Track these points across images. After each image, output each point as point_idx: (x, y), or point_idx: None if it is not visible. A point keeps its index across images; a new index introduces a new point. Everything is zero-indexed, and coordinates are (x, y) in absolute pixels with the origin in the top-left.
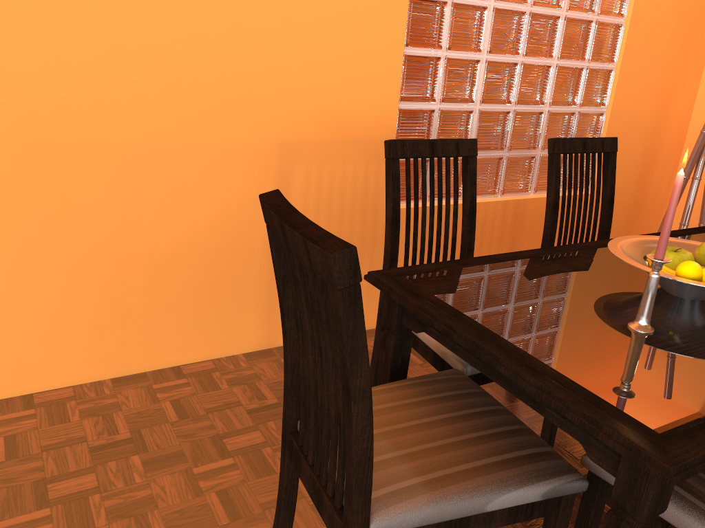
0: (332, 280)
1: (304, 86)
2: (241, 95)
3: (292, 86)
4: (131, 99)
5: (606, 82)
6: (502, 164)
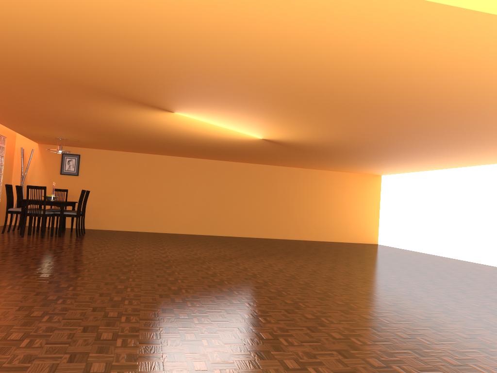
0: (45, 189)
1: None
2: None
3: None
4: None
5: (1, 177)
6: None
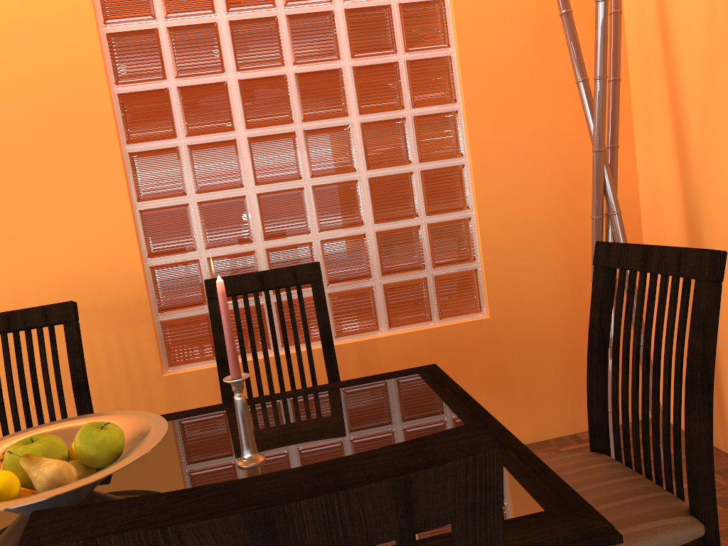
0: None
1: (17, 265)
2: None
3: (3, 268)
4: None
5: (459, 181)
6: None
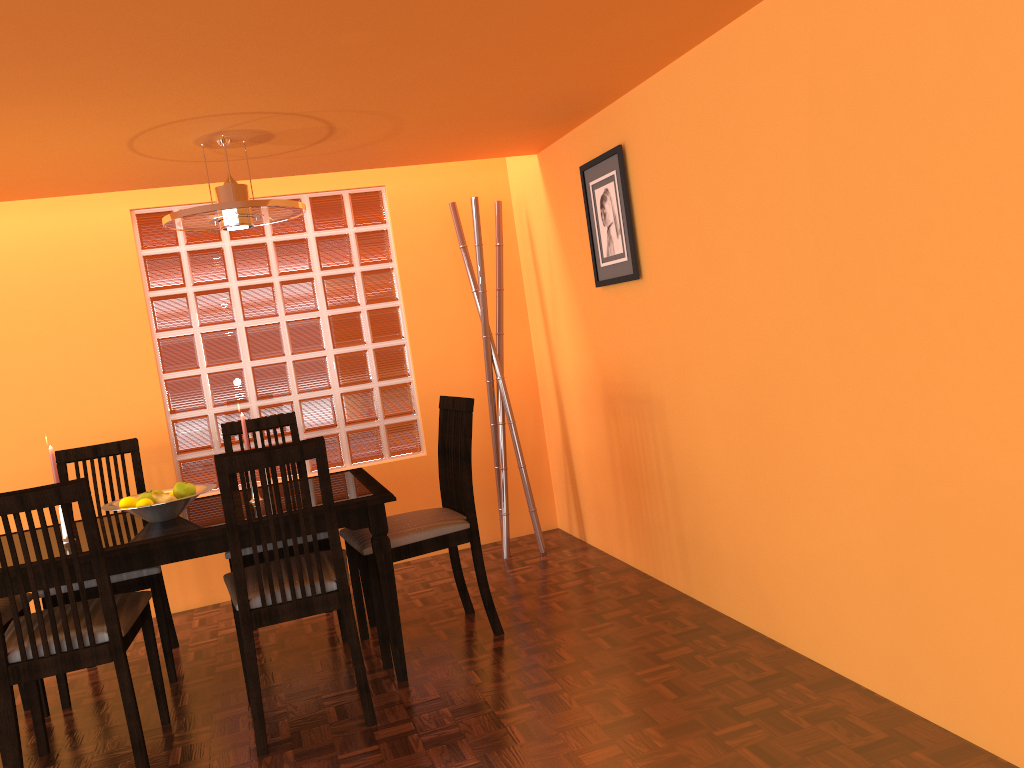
0: None
1: (73, 420)
2: (21, 436)
3: (62, 422)
4: None
5: (402, 355)
6: None
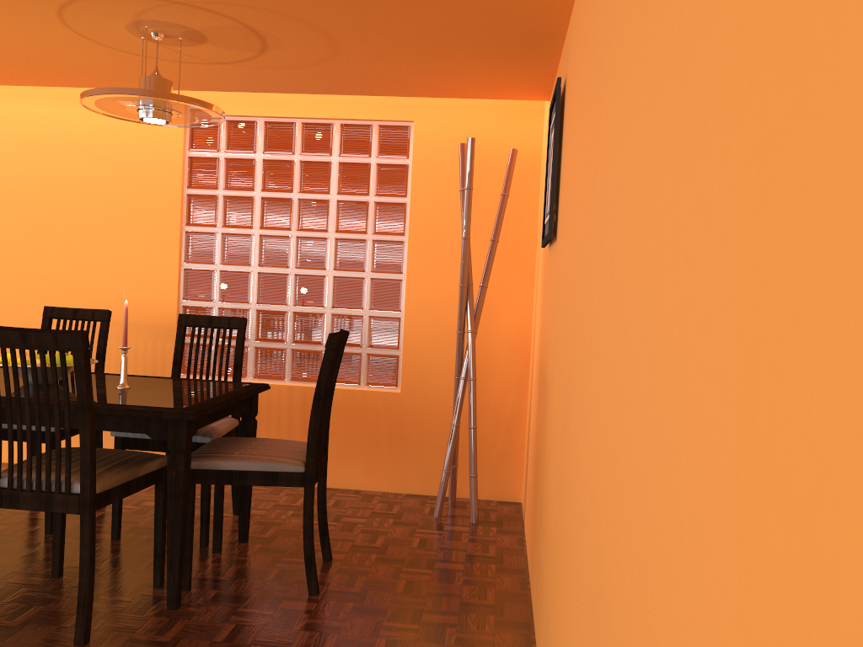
0: None
1: (106, 288)
2: (66, 292)
3: (98, 287)
4: (6, 292)
5: (396, 290)
6: (284, 354)
